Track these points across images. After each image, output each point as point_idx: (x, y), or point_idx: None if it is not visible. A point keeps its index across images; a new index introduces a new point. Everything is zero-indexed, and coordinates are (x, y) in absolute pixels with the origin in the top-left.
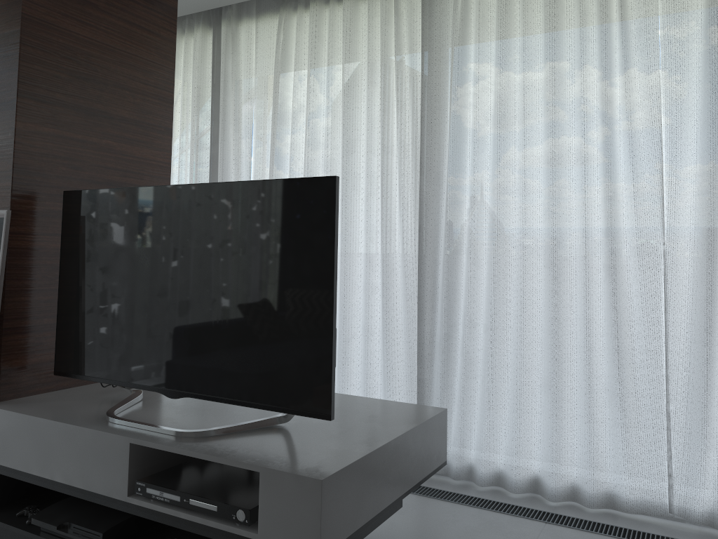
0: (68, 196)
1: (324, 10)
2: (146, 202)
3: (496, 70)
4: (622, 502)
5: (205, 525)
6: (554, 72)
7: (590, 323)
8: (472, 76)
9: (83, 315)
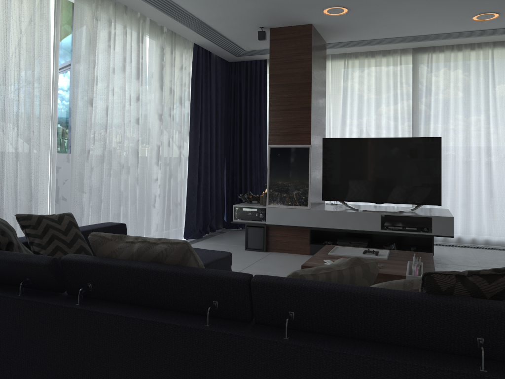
0: (324, 140)
1: (365, 60)
2: (363, 143)
3: (445, 92)
4: (491, 242)
5: (412, 233)
6: (468, 94)
7: (480, 182)
8: (433, 93)
9: (335, 180)
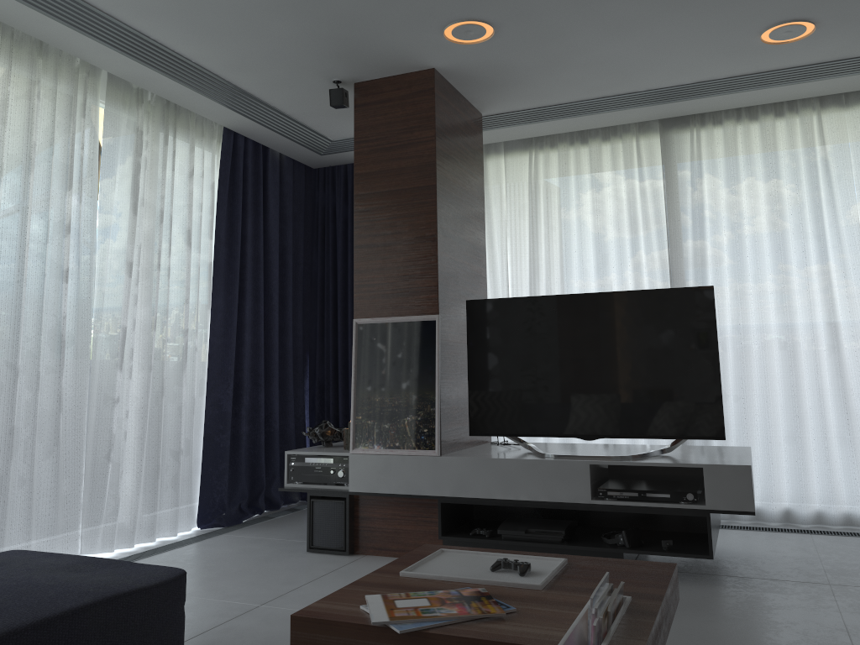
0: (470, 304)
1: (569, 150)
2: (550, 306)
3: (730, 202)
4: (857, 518)
5: (662, 507)
6: (778, 205)
7: (821, 388)
8: (707, 206)
9: (495, 389)
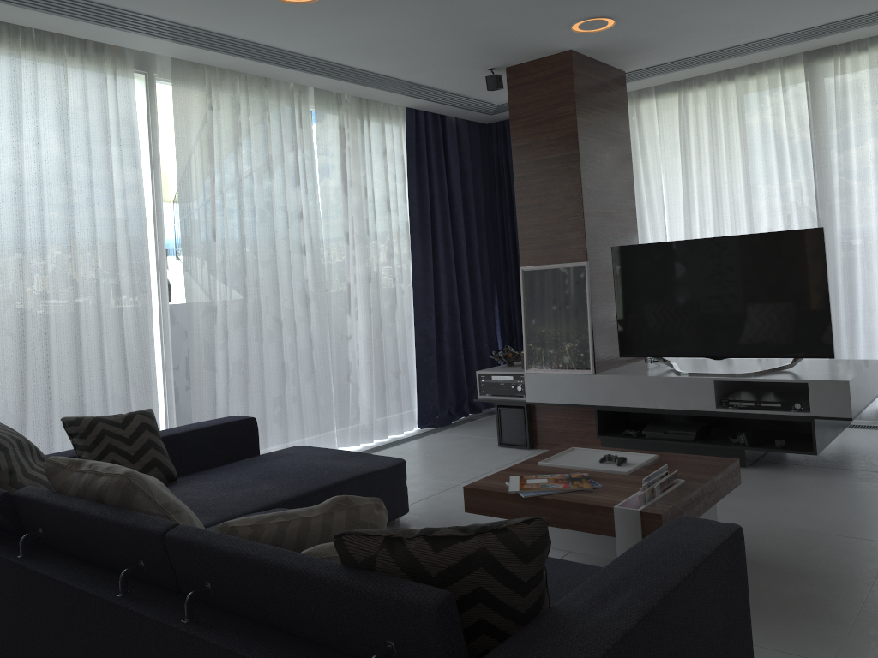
0: (615, 250)
1: (717, 87)
2: (681, 249)
3: (875, 128)
4: None
5: (774, 414)
6: None
7: None
8: (852, 132)
9: (638, 320)
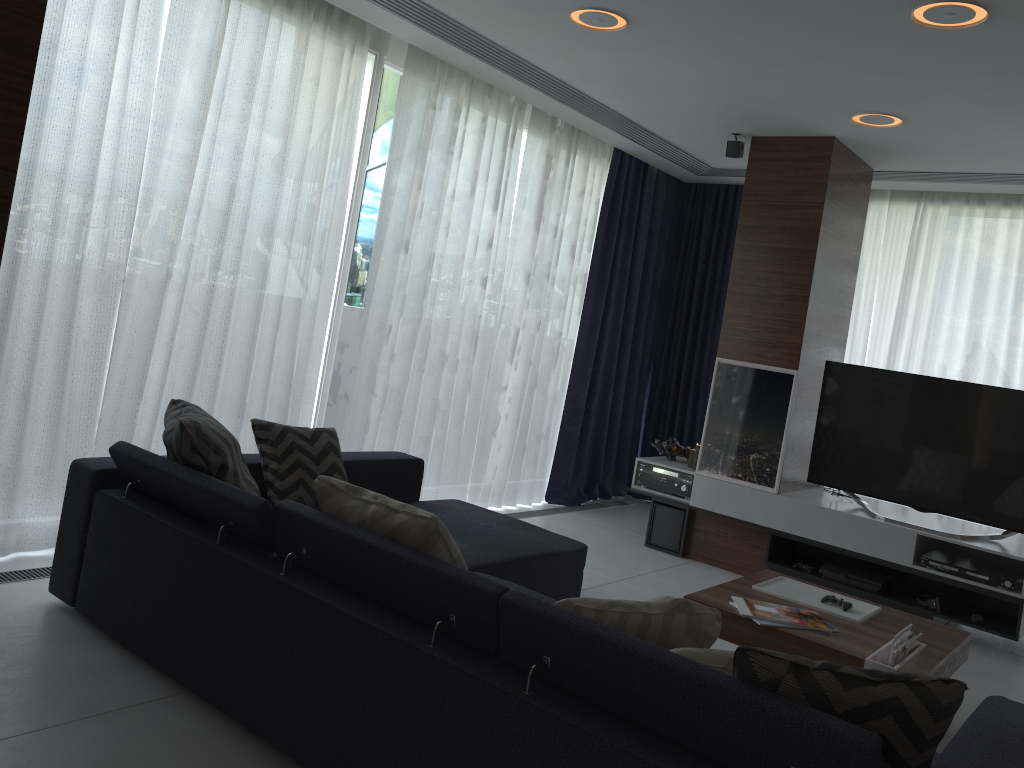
0: (829, 365)
1: (962, 209)
2: (908, 383)
3: None
4: None
5: (978, 586)
6: None
7: None
8: None
9: (838, 446)
